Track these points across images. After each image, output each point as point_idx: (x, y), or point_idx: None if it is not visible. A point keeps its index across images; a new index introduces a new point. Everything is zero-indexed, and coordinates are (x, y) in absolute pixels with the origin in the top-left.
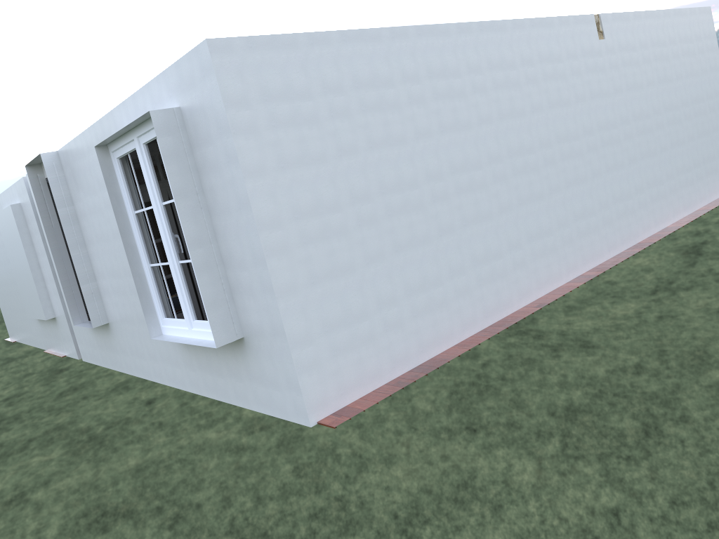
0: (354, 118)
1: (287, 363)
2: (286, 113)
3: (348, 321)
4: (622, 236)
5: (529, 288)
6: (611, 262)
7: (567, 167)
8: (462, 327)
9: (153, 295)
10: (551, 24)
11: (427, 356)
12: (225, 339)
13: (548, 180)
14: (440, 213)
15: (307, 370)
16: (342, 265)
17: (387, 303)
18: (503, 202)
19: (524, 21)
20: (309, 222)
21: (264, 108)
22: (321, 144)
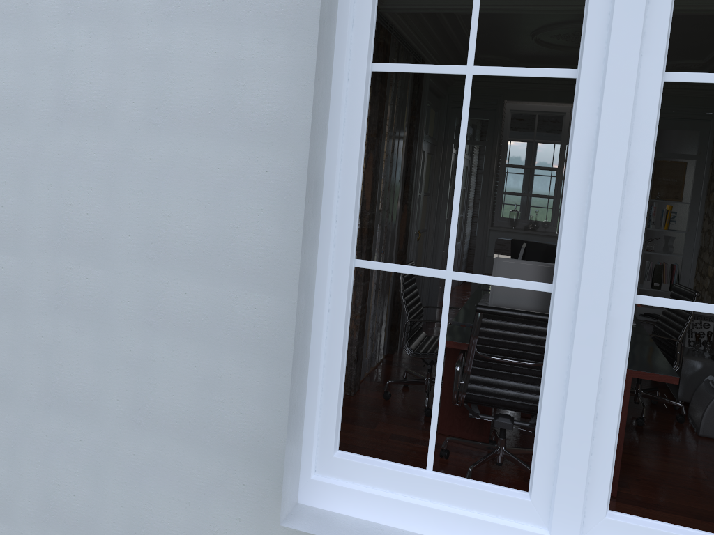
0: None
1: None
2: None
3: None
4: None
5: None
6: None
7: None
8: None
9: (321, 365)
10: None
11: None
12: None
13: None
14: None
15: None
16: None
17: None
18: None
19: None
20: None
21: None
22: None
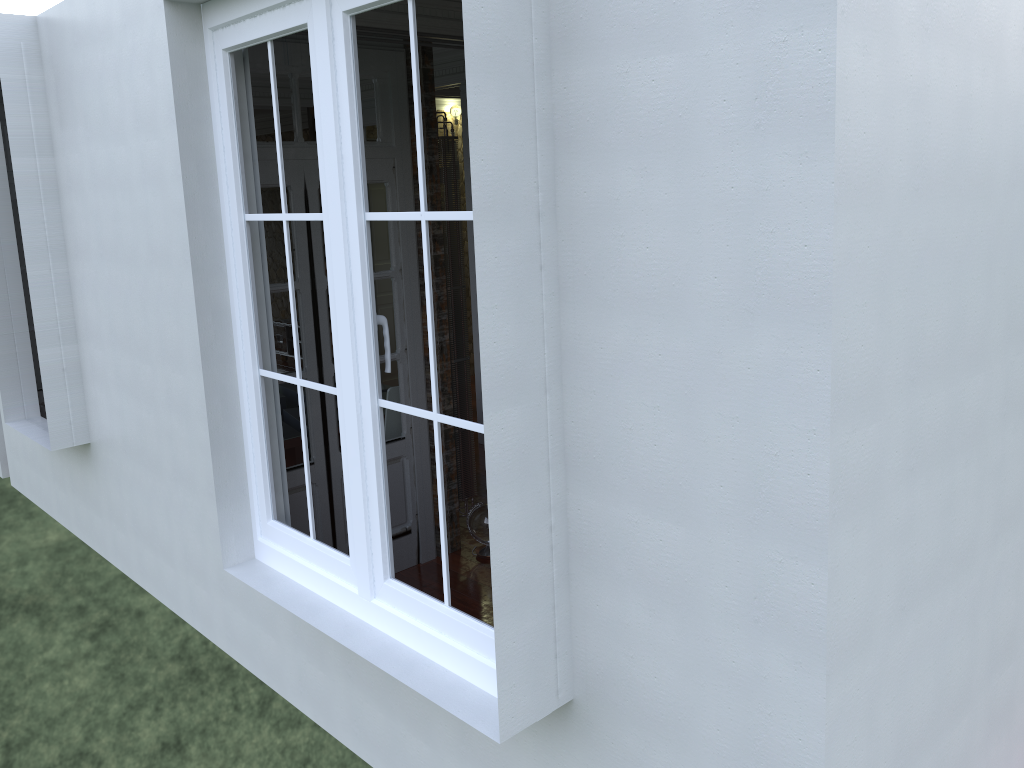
0: None
1: None
2: None
3: (938, 725)
4: None
5: None
6: None
7: None
8: None
9: (251, 452)
10: None
11: None
12: (528, 711)
13: None
14: None
15: None
16: (959, 545)
17: (1001, 654)
18: None
19: None
20: (930, 399)
21: None
22: (993, 137)
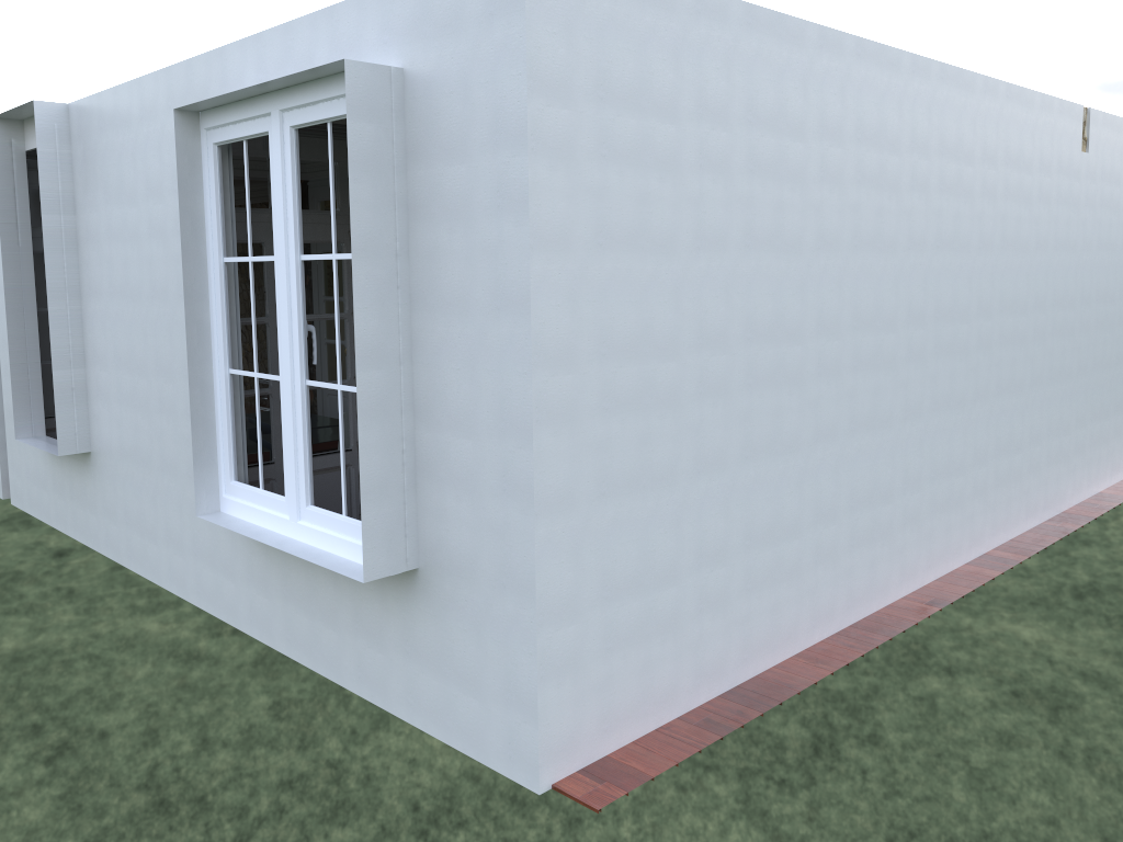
0: (733, 180)
1: (519, 651)
2: (630, 136)
3: (644, 583)
4: (1047, 495)
5: (915, 565)
6: (1032, 539)
7: (1004, 359)
8: (812, 622)
9: (220, 430)
10: (1031, 102)
11: (751, 670)
12: (384, 567)
13: (975, 376)
14: (823, 398)
15: (557, 673)
16: (658, 468)
17: (711, 557)
18: (912, 400)
19: (999, 84)
20: (622, 369)
21: (595, 114)
22: (673, 217)
